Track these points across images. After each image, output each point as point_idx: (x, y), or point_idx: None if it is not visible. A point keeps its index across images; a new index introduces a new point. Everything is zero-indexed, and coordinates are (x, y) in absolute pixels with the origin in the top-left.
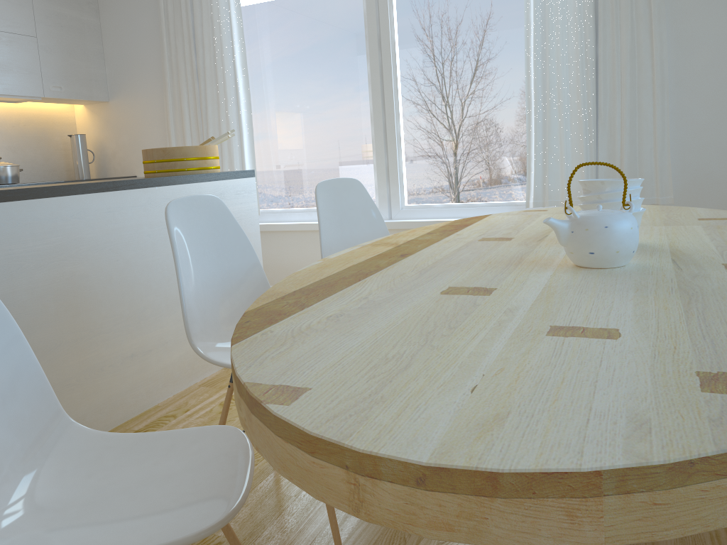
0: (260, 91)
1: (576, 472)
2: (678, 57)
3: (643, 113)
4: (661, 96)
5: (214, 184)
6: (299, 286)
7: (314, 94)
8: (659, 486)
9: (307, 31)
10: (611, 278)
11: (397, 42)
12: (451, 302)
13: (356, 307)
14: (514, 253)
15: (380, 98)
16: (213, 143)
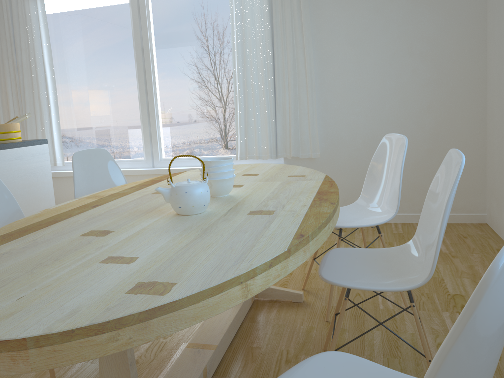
0: (64, 81)
1: (13, 339)
2: (321, 68)
3: (301, 102)
4: (311, 91)
5: (13, 150)
6: (7, 231)
7: (100, 84)
8: (56, 342)
9: (95, 41)
10: (182, 222)
11: (154, 51)
12: (78, 242)
13: (22, 247)
14: (157, 204)
15: (144, 88)
16: (15, 122)
